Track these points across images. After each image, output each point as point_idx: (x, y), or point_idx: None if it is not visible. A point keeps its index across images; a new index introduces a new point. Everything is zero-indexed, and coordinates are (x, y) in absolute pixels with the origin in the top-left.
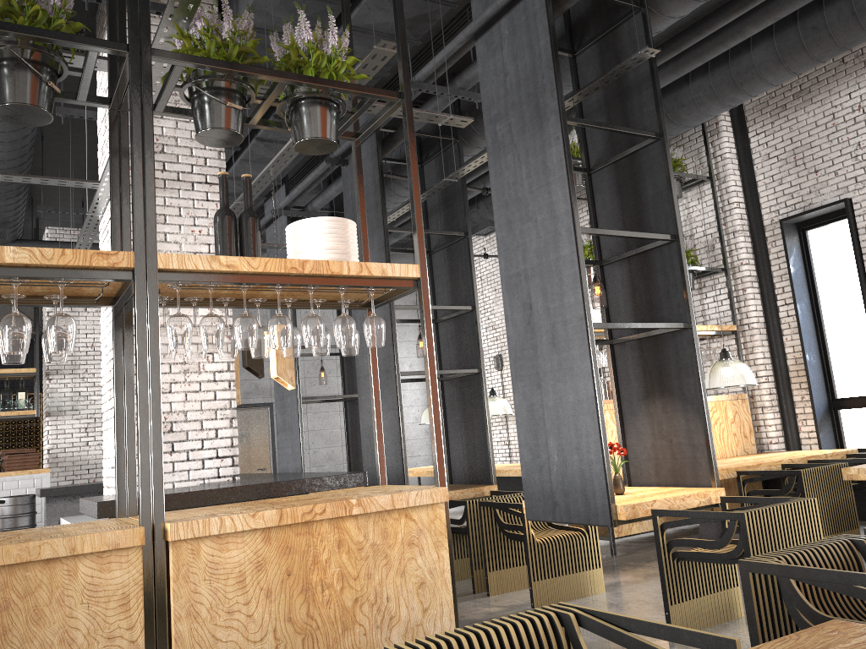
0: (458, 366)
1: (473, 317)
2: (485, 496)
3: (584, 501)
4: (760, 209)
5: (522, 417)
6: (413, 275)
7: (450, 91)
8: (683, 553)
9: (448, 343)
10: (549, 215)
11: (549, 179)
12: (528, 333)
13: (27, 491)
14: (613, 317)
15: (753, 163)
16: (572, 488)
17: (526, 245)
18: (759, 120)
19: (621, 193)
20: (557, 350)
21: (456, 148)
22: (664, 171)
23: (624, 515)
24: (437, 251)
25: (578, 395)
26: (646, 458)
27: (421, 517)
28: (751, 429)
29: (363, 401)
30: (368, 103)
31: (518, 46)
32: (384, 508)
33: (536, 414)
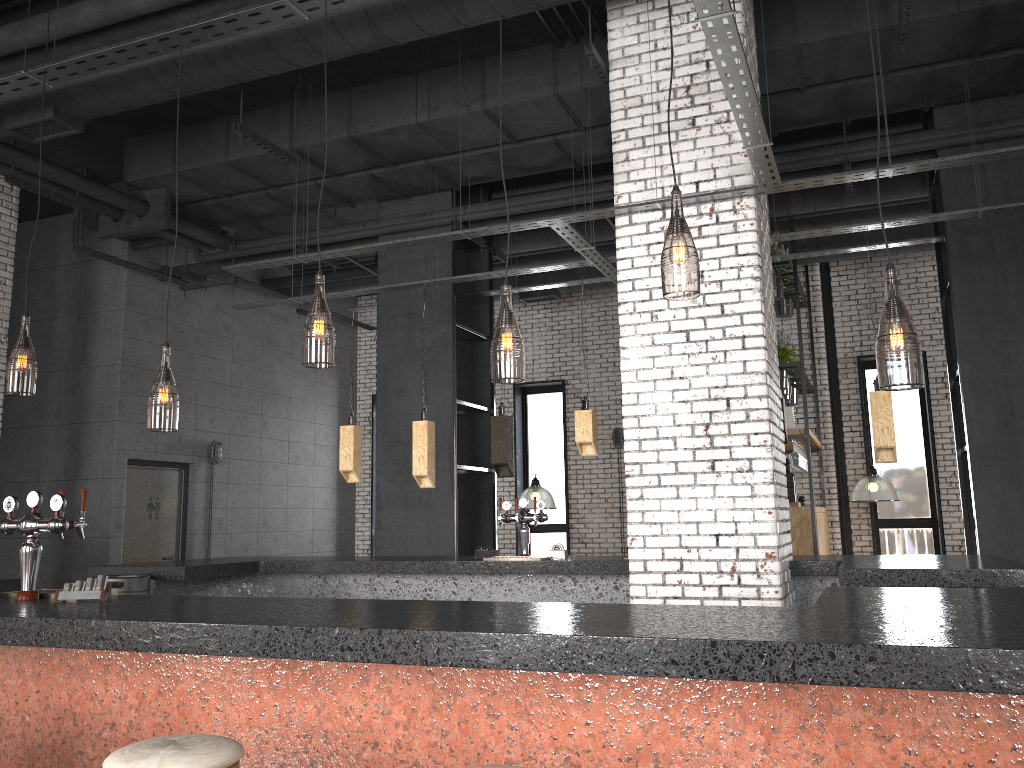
0: None
1: None
2: None
3: None
4: (835, 342)
5: (987, 513)
6: None
7: None
8: None
9: None
10: None
11: None
12: (1006, 436)
13: None
14: (963, 428)
15: (832, 300)
16: None
17: (1009, 355)
18: (842, 263)
19: None
20: None
21: None
22: None
23: None
24: None
25: None
26: None
27: None
28: (829, 541)
29: None
30: None
31: (1012, 175)
32: None
33: (1012, 511)
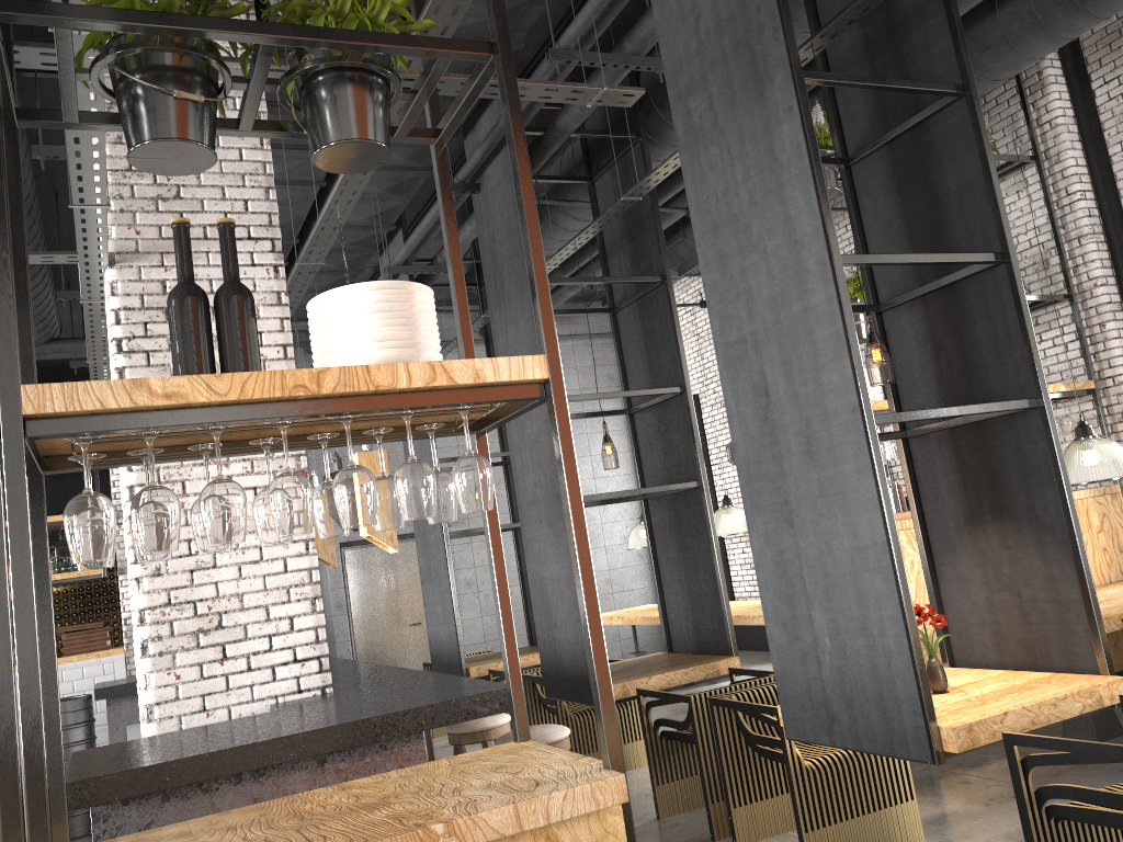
0: (668, 477)
1: (683, 403)
2: (721, 674)
3: (882, 717)
4: (1119, 198)
5: (766, 573)
6: (536, 375)
7: (616, 59)
8: (1067, 810)
9: (650, 443)
10: (785, 239)
11: (781, 179)
12: (767, 436)
13: (95, 681)
14: (904, 394)
15: (1103, 128)
16: (858, 694)
17: (752, 292)
18: (1107, 60)
19: (903, 191)
20: (817, 463)
21: (639, 150)
22: (975, 149)
23: (955, 744)
24: (624, 307)
25: (859, 539)
26: (977, 621)
27: (578, 837)
28: None
29: (528, 541)
30: (436, 69)
31: None
32: (501, 833)
33: (789, 568)
